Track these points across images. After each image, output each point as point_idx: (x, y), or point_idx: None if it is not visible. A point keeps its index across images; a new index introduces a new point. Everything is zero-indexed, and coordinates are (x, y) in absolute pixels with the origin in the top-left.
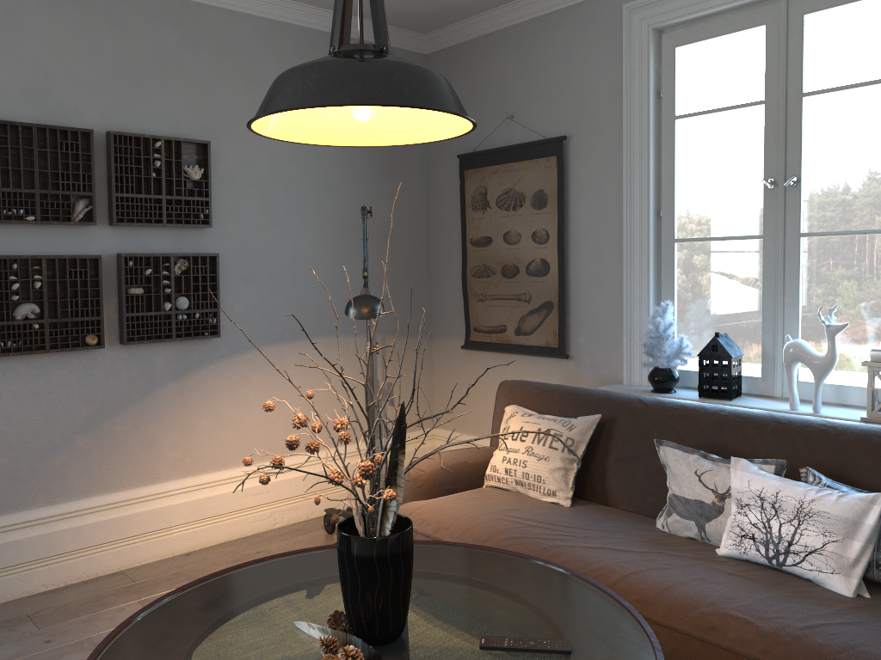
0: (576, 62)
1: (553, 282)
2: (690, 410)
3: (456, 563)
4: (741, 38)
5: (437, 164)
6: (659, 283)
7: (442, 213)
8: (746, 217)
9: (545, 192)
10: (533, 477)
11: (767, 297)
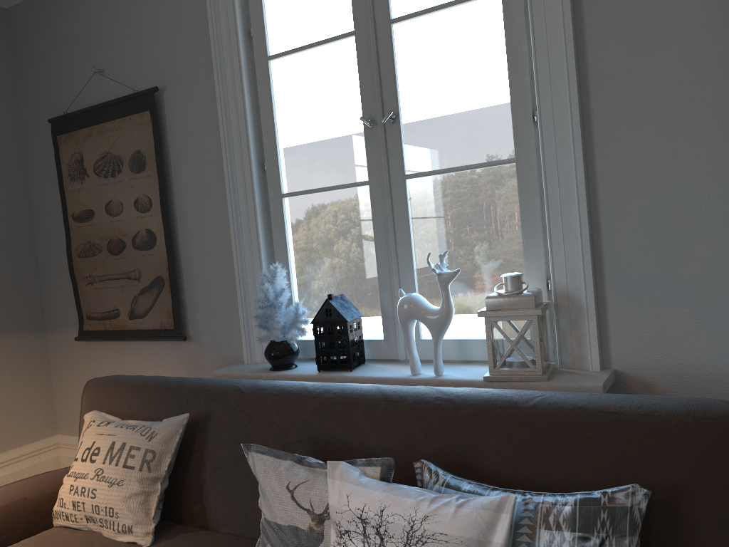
0: (160, 4)
1: (162, 254)
2: (292, 395)
3: None
4: None
5: (32, 132)
6: (272, 245)
7: (42, 188)
8: (350, 163)
9: (142, 153)
10: (105, 510)
11: (380, 249)
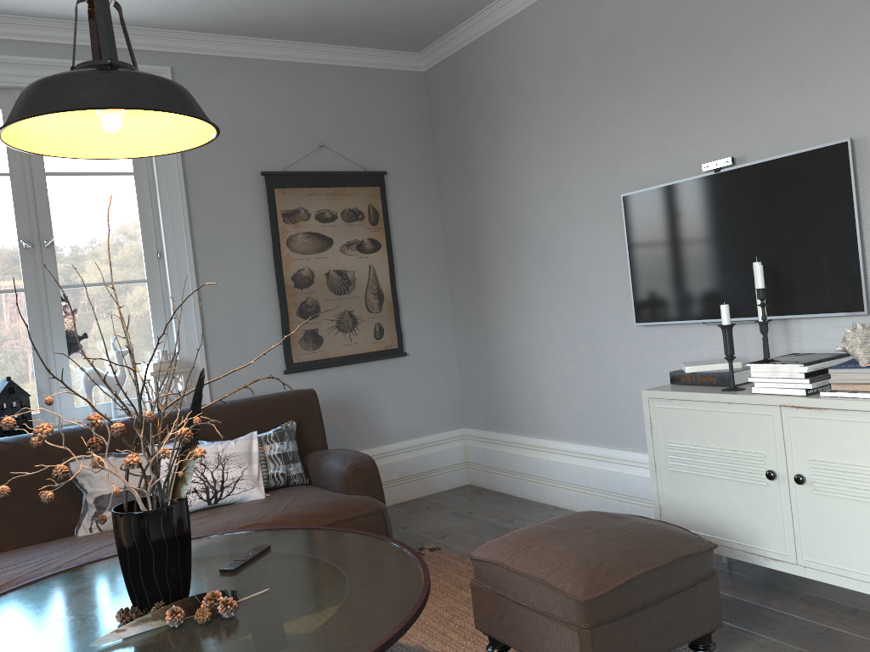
0: None
1: None
2: (60, 433)
3: (60, 586)
4: None
5: None
6: None
7: None
8: (4, 273)
9: None
10: None
11: (37, 342)
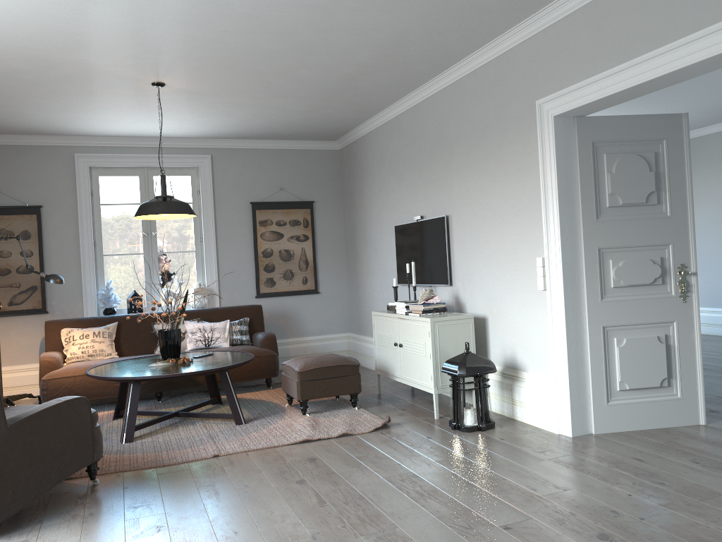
0: (44, 171)
1: (37, 276)
2: (152, 314)
3: (144, 358)
4: (129, 178)
5: None
6: (95, 273)
7: None
8: (136, 246)
9: (29, 232)
10: (99, 350)
11: (147, 276)
